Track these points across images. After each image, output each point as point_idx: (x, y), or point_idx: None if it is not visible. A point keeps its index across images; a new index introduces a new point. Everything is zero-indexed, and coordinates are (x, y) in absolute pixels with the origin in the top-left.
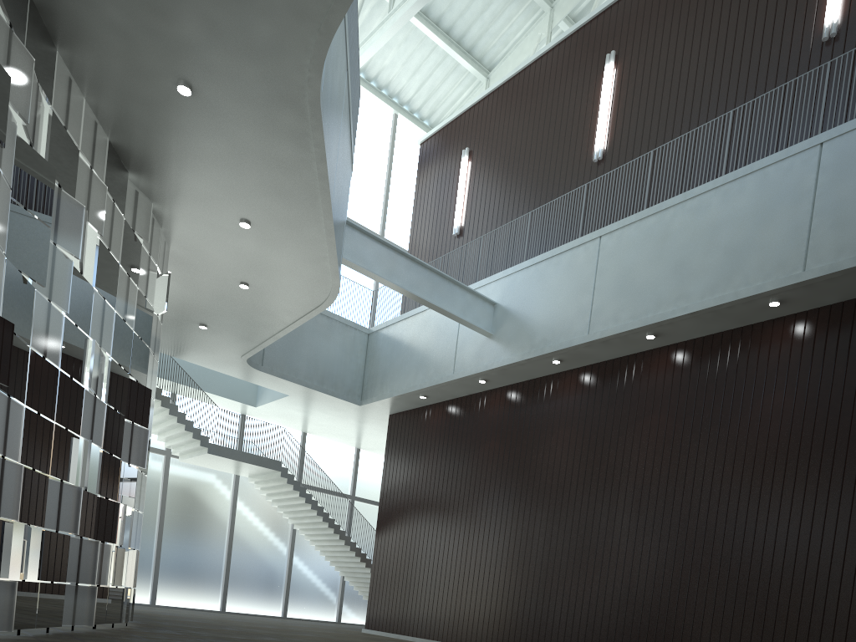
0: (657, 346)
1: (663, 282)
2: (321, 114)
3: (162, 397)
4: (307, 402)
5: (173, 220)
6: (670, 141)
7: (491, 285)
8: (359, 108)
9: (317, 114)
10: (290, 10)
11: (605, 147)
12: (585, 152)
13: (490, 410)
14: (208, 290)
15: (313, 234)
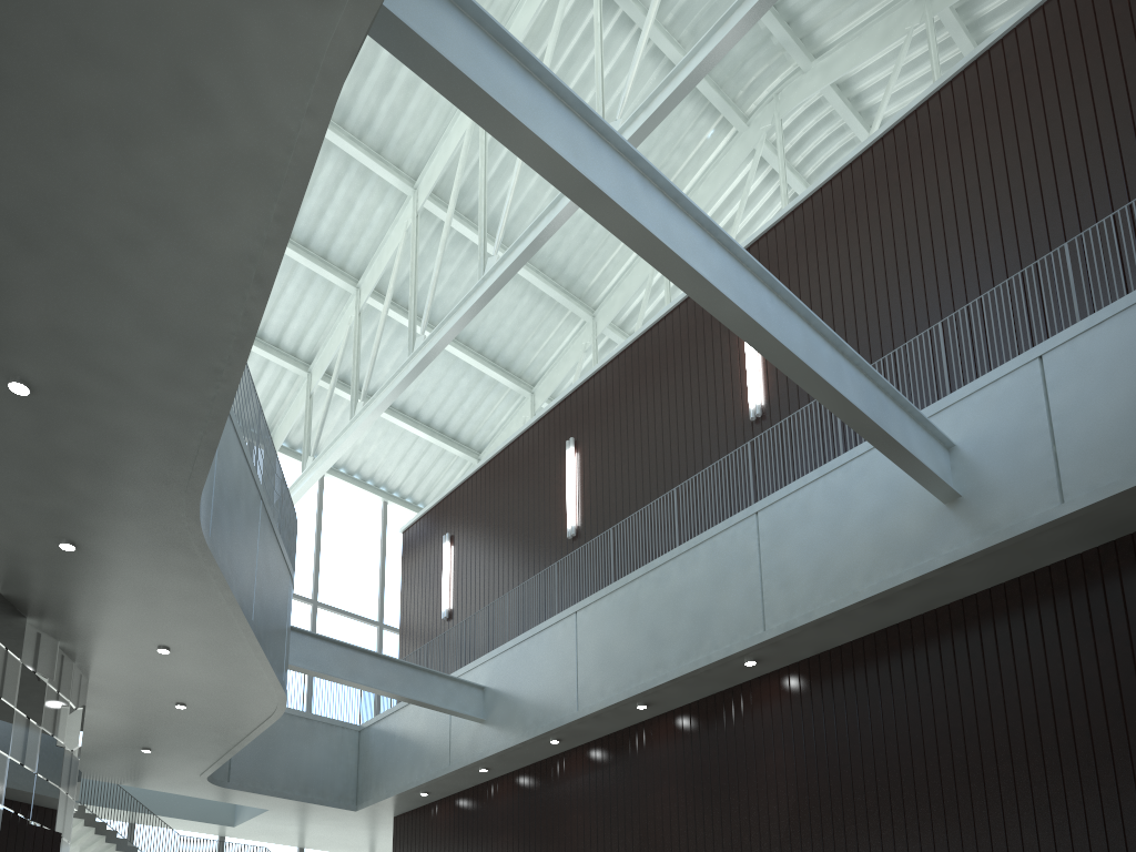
0: (655, 714)
1: (640, 651)
2: (211, 552)
3: (107, 831)
4: (292, 814)
5: (85, 653)
6: (626, 518)
7: (478, 668)
8: (343, 500)
9: (207, 552)
10: (154, 479)
11: (578, 524)
12: (560, 529)
13: (499, 800)
14: (142, 714)
15: (240, 651)
